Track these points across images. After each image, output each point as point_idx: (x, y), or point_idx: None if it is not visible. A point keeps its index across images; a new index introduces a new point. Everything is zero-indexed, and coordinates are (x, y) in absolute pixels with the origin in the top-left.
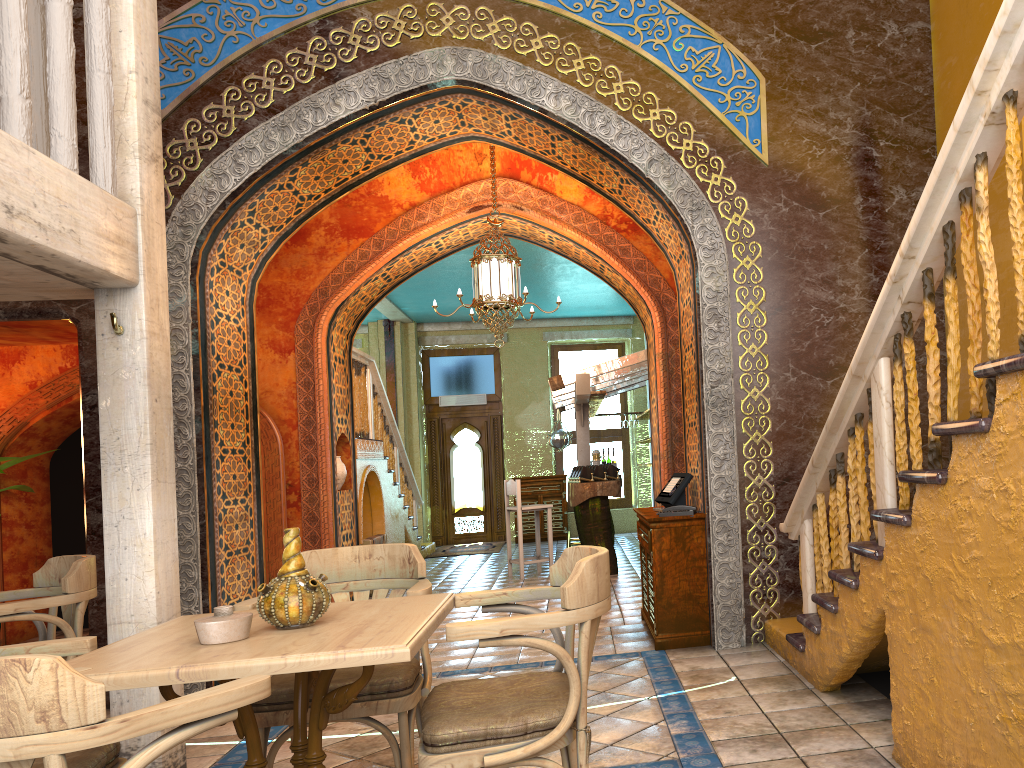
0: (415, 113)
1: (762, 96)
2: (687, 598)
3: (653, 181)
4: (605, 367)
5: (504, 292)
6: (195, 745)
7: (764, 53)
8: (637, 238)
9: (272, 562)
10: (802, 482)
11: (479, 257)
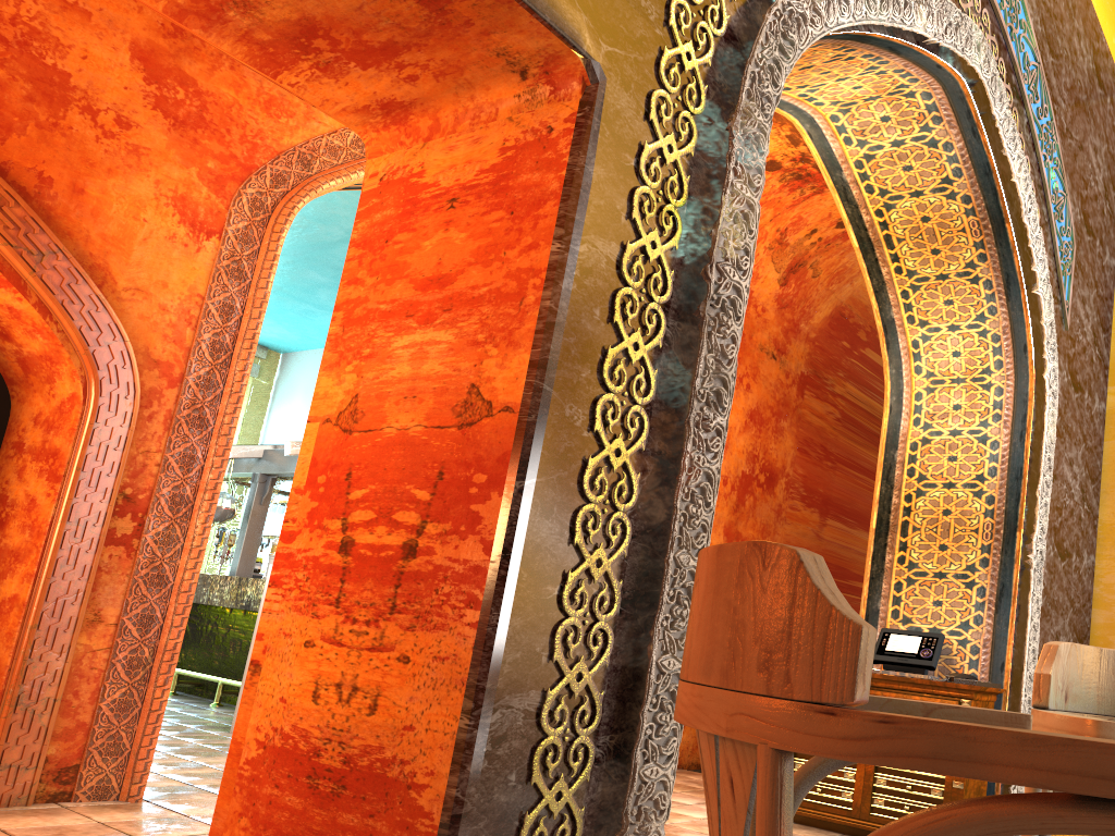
0: (889, 70)
1: (1073, 262)
2: (977, 792)
3: (1041, 301)
4: None
5: None
6: None
7: (1074, 222)
8: None
9: (36, 661)
10: None
11: None
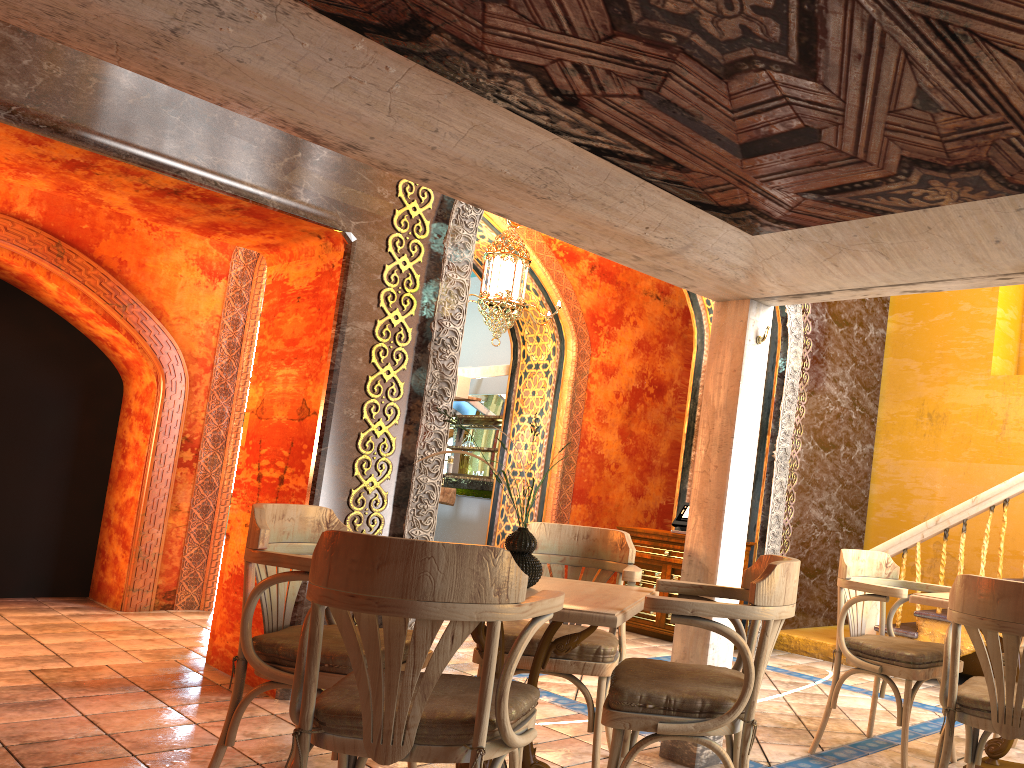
0: None
1: None
2: None
3: None
4: (469, 373)
5: (521, 296)
6: (564, 723)
7: None
8: (569, 269)
9: (146, 533)
10: (910, 532)
11: (507, 254)
